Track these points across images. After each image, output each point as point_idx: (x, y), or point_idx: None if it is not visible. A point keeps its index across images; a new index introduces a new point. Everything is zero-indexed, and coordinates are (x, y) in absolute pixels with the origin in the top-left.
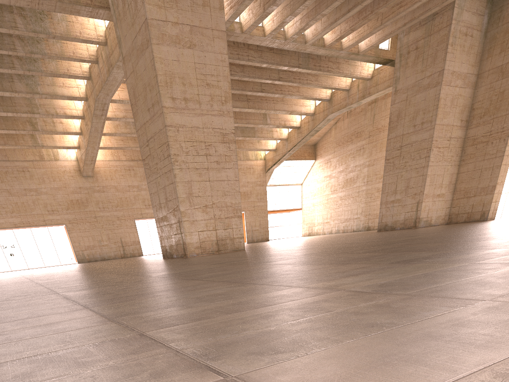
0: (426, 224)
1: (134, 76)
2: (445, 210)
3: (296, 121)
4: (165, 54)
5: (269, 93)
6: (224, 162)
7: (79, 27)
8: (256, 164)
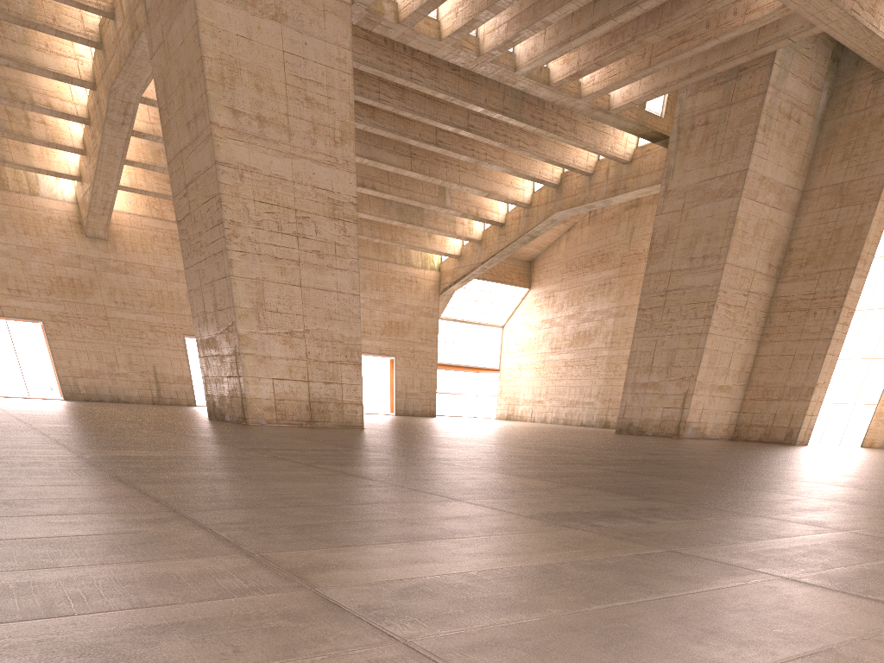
0: (697, 433)
1: (165, 52)
2: (730, 415)
3: (499, 213)
4: (222, 20)
5: (450, 150)
6: (333, 257)
7: None
8: (424, 277)
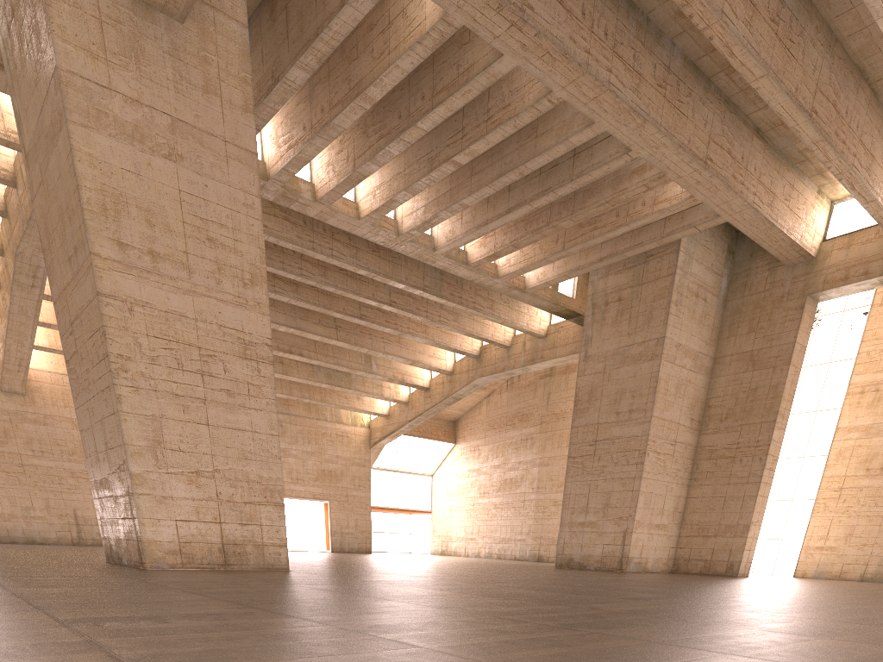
0: (639, 567)
1: (45, 191)
2: (668, 550)
3: (423, 379)
4: (103, 151)
5: (374, 323)
6: (246, 396)
7: None
8: (354, 432)
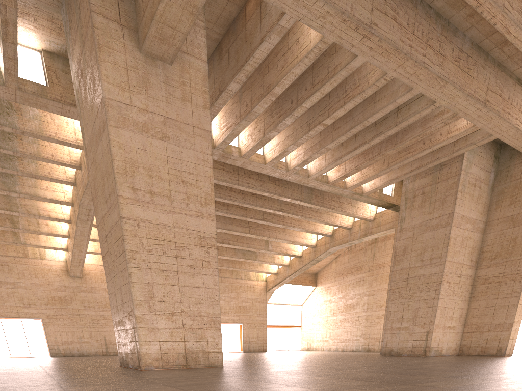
0: (437, 353)
1: (94, 166)
2: (456, 341)
3: (298, 251)
4: (126, 139)
5: (271, 222)
6: (201, 268)
7: (55, 128)
8: (257, 284)
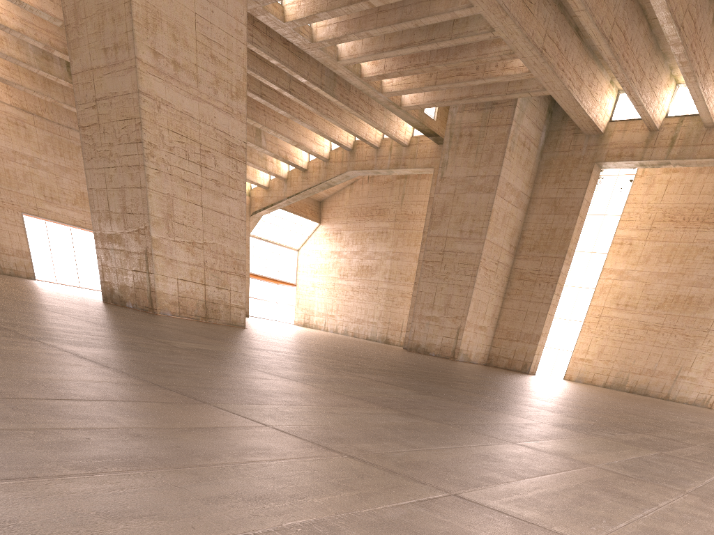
0: (465, 358)
1: None
2: (485, 347)
3: (303, 160)
4: None
5: (272, 104)
6: (227, 187)
7: None
8: None
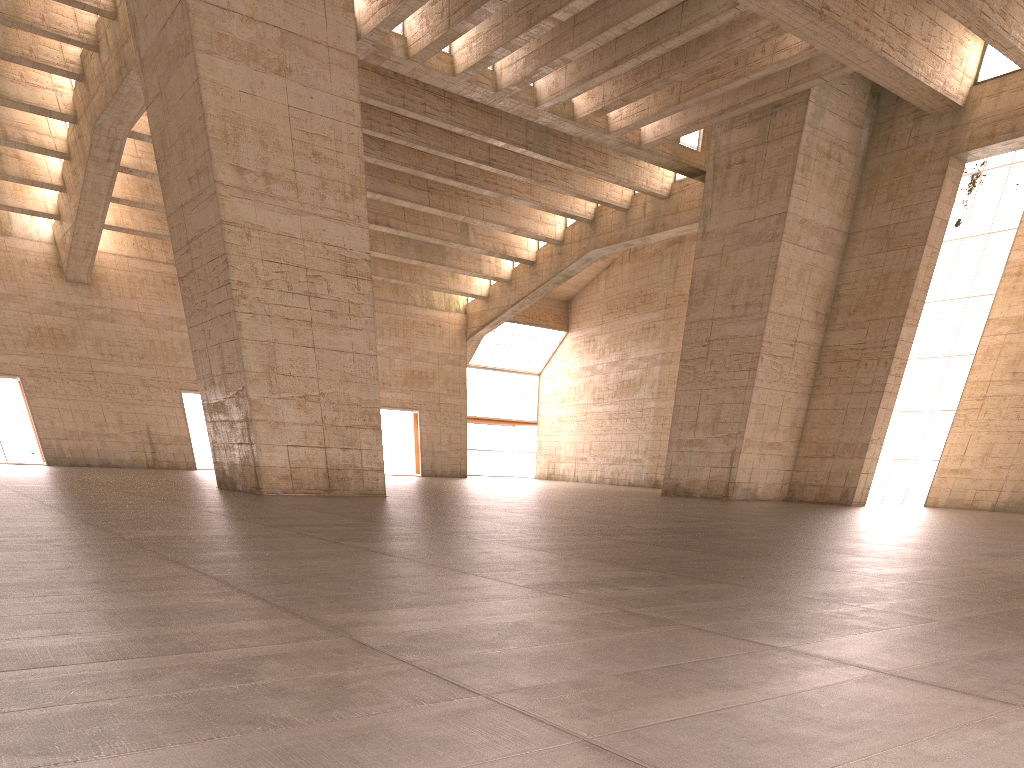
0: (747, 494)
1: (163, 104)
2: (783, 474)
3: (529, 250)
4: (224, 76)
5: (472, 185)
6: (347, 316)
7: None
8: (448, 320)
